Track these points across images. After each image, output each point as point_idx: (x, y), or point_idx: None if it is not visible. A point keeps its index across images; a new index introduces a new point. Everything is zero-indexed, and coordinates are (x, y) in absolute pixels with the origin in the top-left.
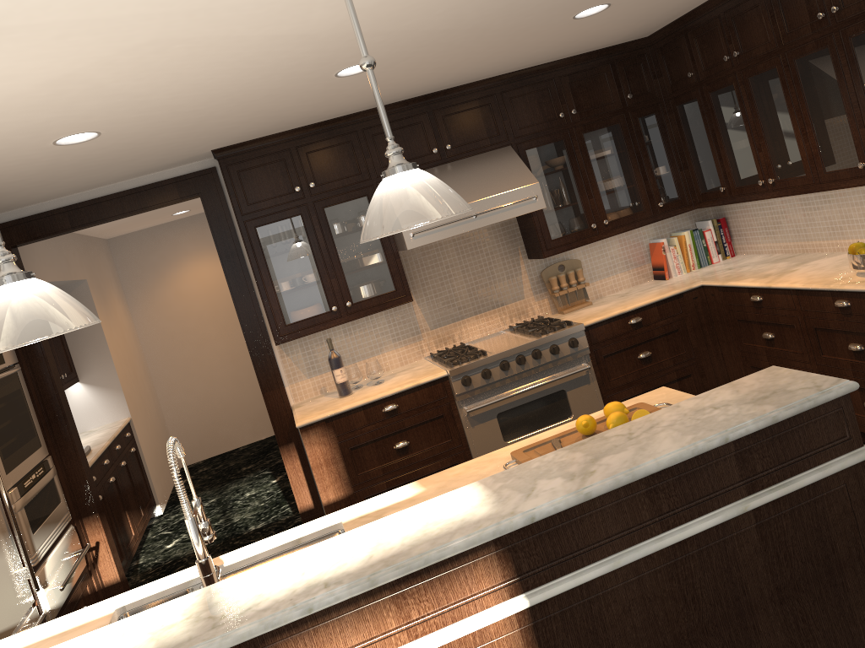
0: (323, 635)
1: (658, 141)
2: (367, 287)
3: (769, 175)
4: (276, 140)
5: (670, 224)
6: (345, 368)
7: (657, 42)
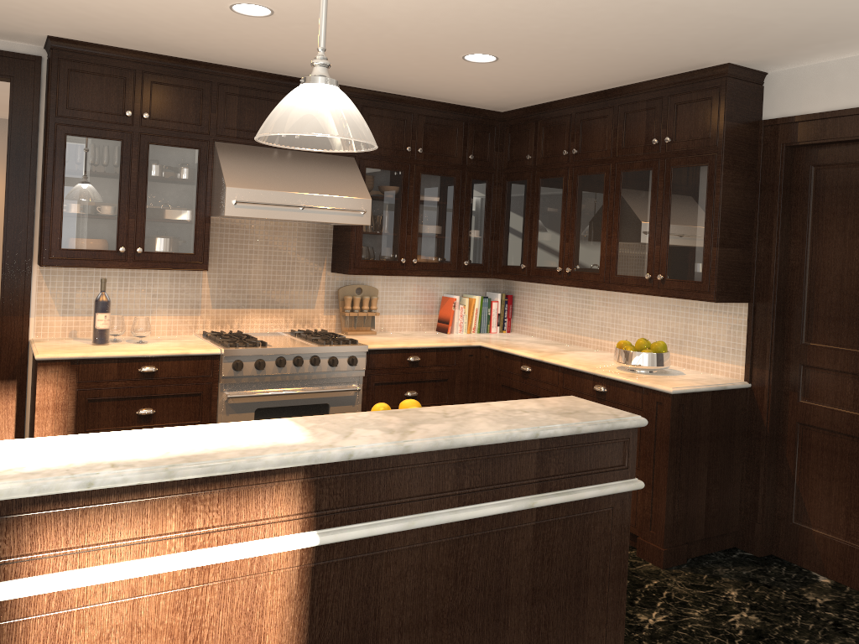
0: (92, 520)
1: (481, 206)
2: (165, 240)
3: (569, 264)
4: (124, 56)
5: (465, 286)
6: (110, 315)
7: (509, 120)
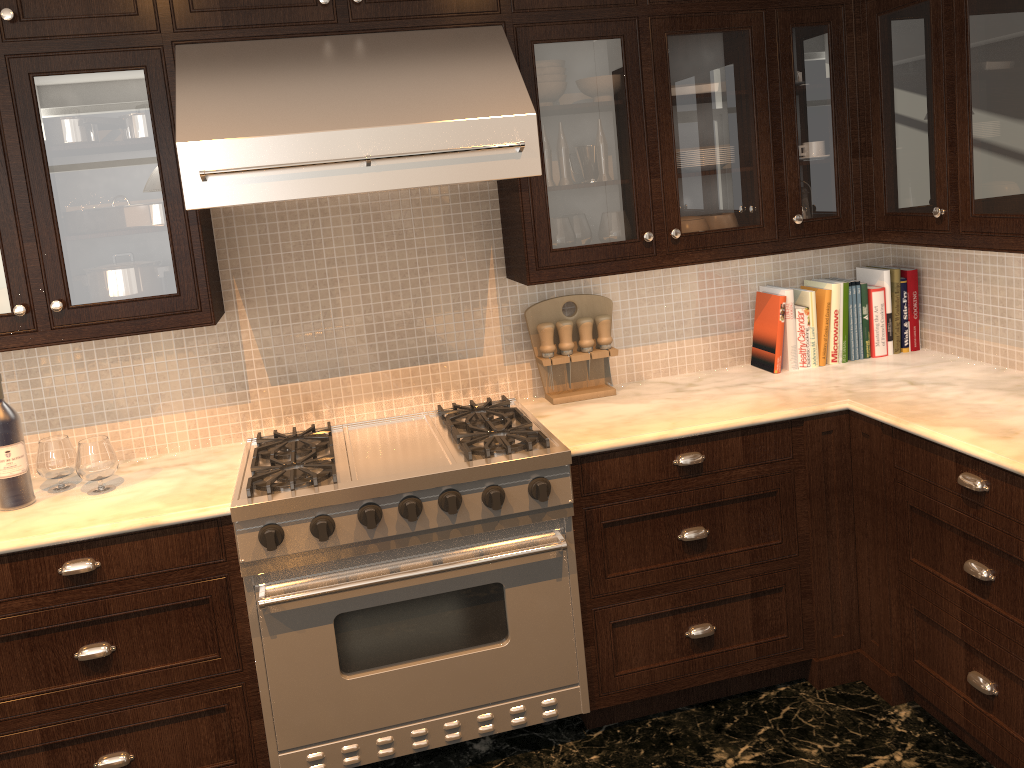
0: None
1: (822, 86)
2: (110, 275)
3: None
4: None
5: (806, 262)
6: (22, 446)
7: None
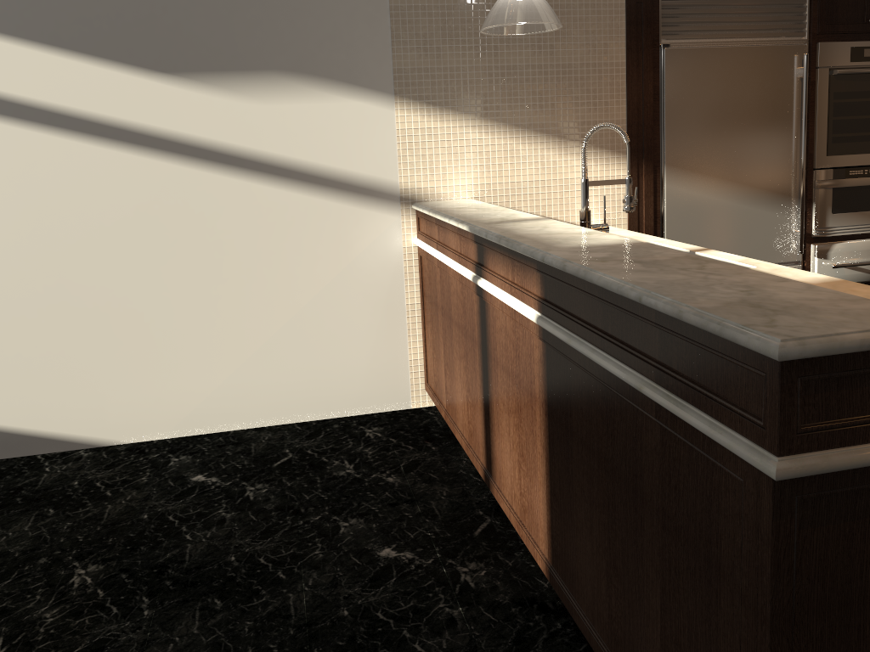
0: (495, 259)
1: None
2: None
3: None
4: None
5: None
6: None
7: None
